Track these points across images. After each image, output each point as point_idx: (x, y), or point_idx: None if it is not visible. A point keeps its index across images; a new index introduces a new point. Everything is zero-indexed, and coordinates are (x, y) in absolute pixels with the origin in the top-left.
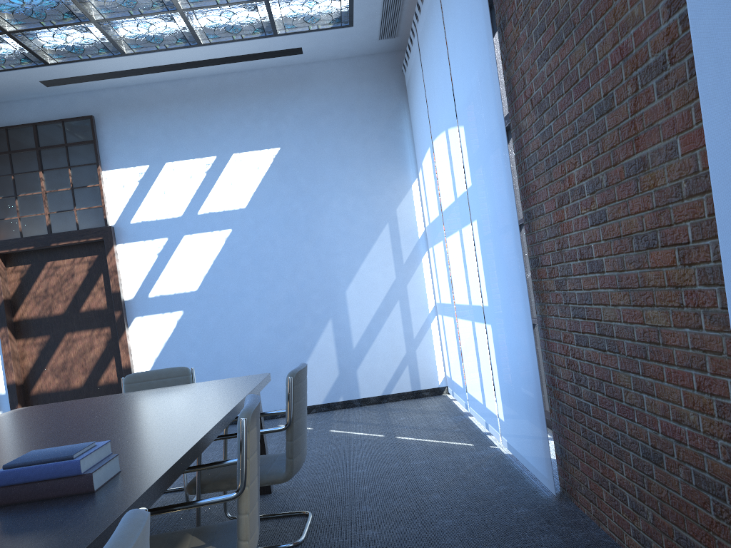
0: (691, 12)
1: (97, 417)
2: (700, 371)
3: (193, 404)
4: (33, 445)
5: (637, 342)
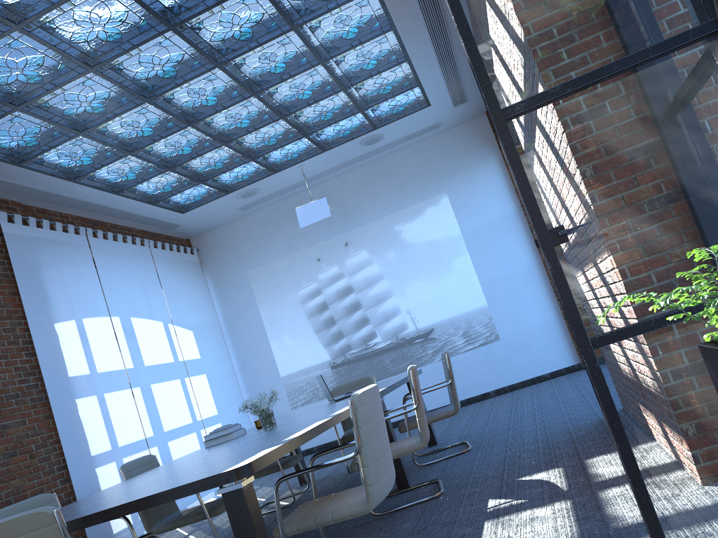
0: (47, 386)
1: (180, 467)
2: (42, 492)
3: (114, 488)
4: (231, 444)
5: (5, 498)
